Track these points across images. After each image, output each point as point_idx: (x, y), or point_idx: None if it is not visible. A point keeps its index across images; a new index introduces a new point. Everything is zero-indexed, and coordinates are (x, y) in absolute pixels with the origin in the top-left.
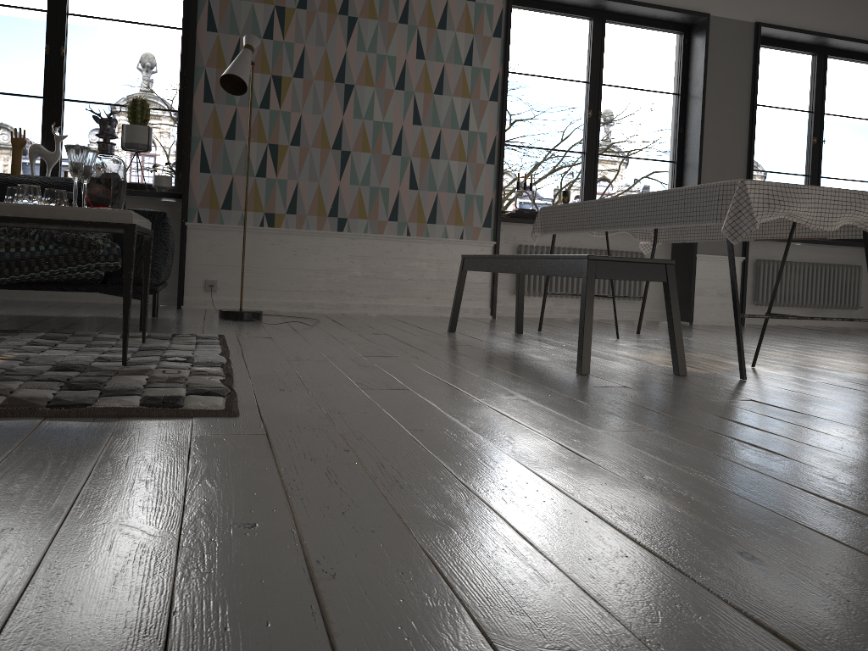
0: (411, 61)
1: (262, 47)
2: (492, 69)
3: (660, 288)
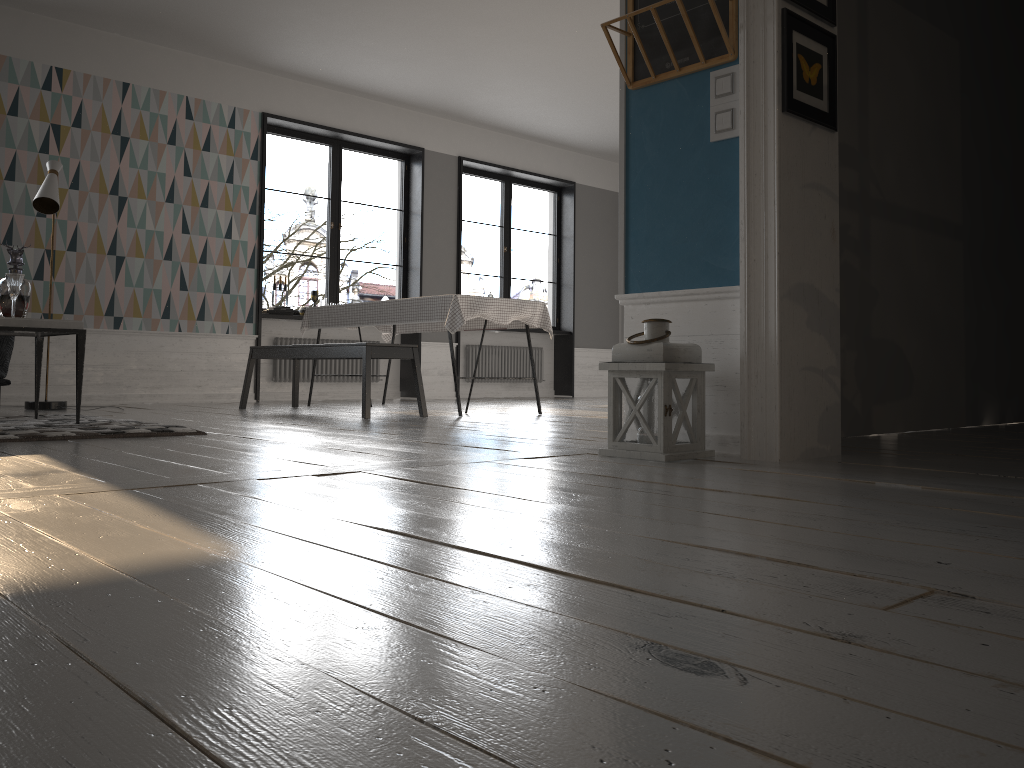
0: (179, 178)
1: (38, 161)
2: (250, 187)
3: (393, 371)
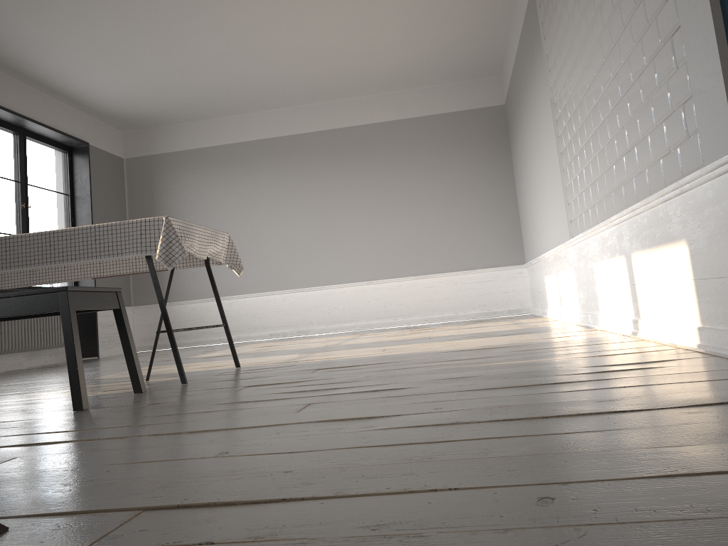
0: None
1: None
2: None
3: None
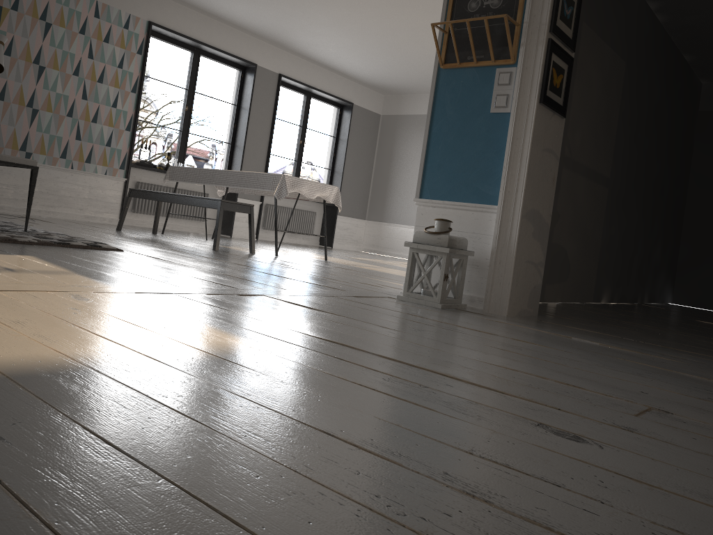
0: (85, 59)
1: None
2: (134, 73)
3: (215, 215)
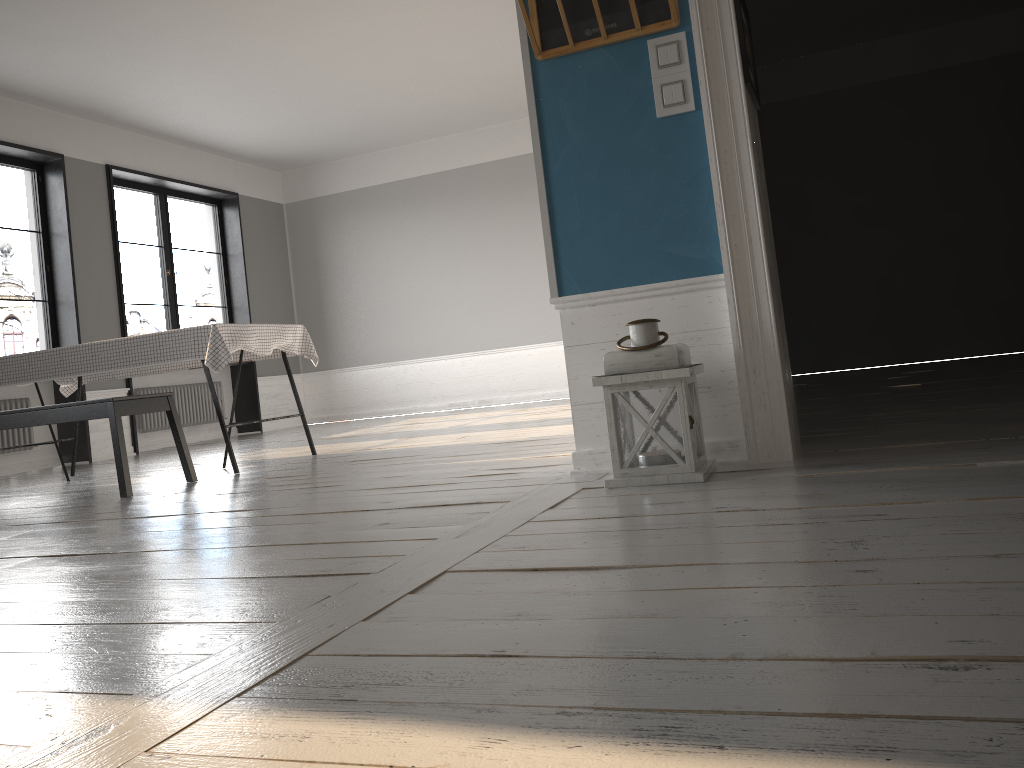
0: None
1: None
2: None
3: (49, 432)
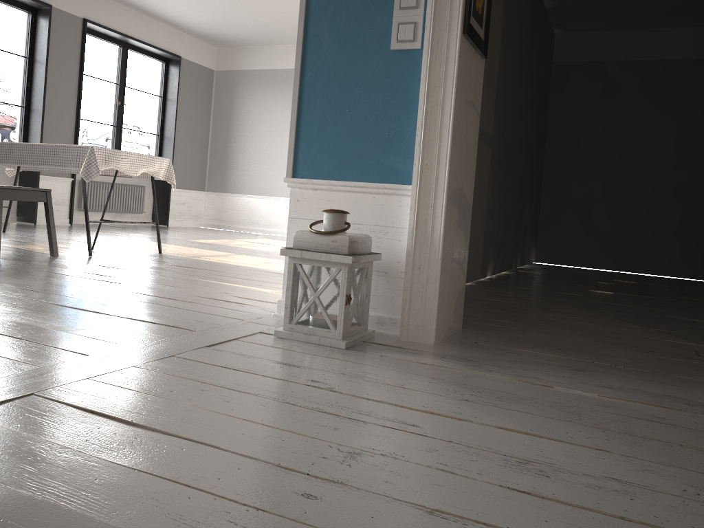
0: None
1: None
2: None
3: None
